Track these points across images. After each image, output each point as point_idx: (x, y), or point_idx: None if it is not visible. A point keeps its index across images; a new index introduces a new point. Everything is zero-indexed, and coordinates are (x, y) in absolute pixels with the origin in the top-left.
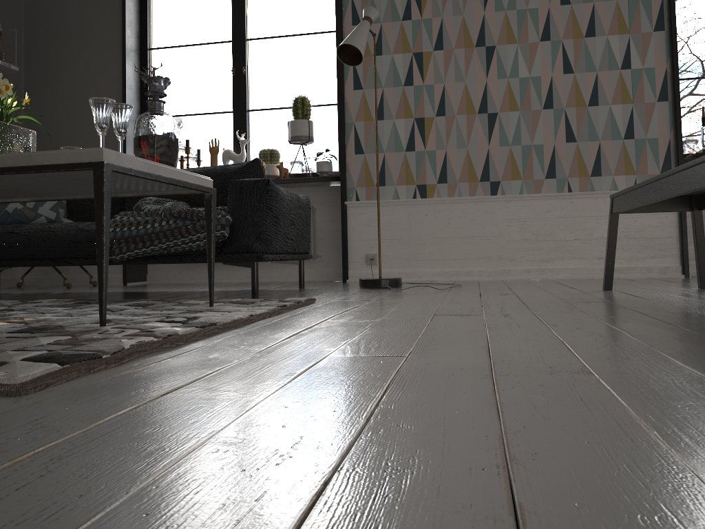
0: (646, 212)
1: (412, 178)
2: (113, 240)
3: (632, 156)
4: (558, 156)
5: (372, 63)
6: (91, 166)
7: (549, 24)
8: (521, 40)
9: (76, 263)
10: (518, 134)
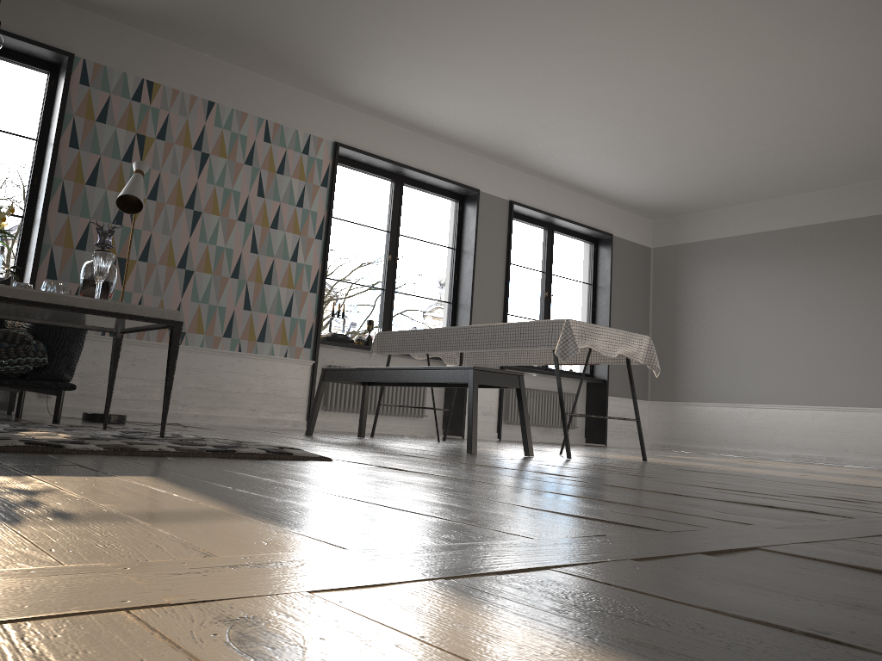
0: (340, 382)
1: None
2: None
3: (287, 330)
4: (236, 319)
5: (84, 191)
6: (173, 323)
7: (247, 208)
8: (223, 214)
9: None
10: (207, 294)
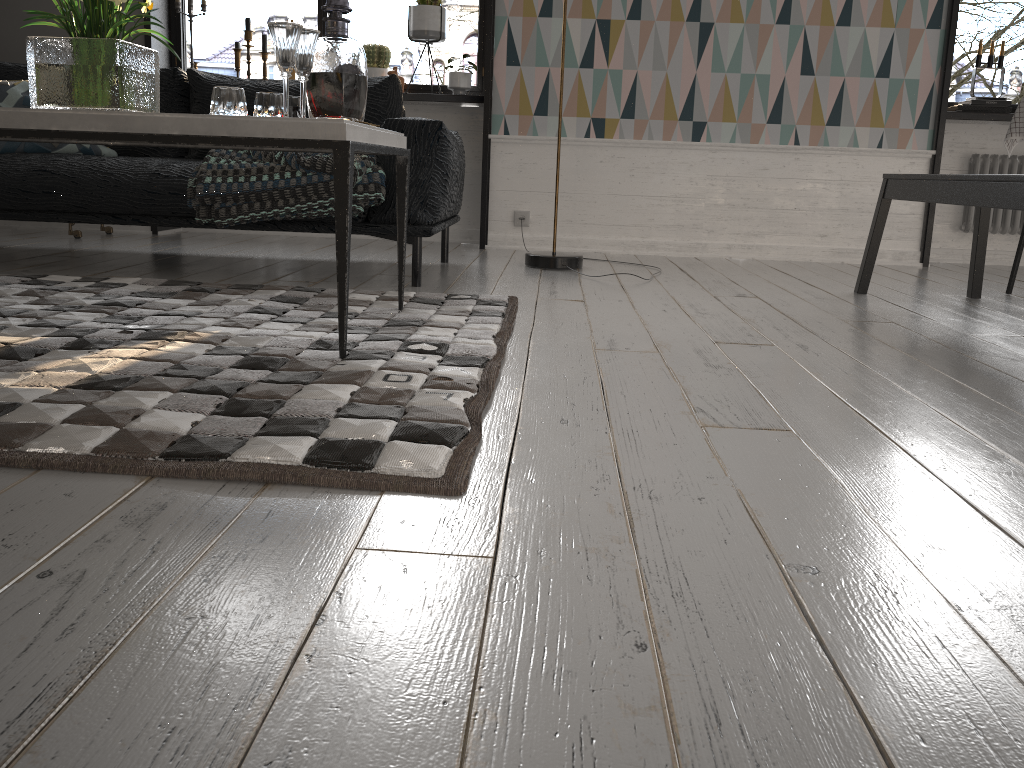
0: None
1: (586, 107)
2: (216, 196)
3: (883, 102)
4: (788, 93)
5: None
6: (330, 146)
7: None
8: None
9: (151, 223)
10: (738, 57)
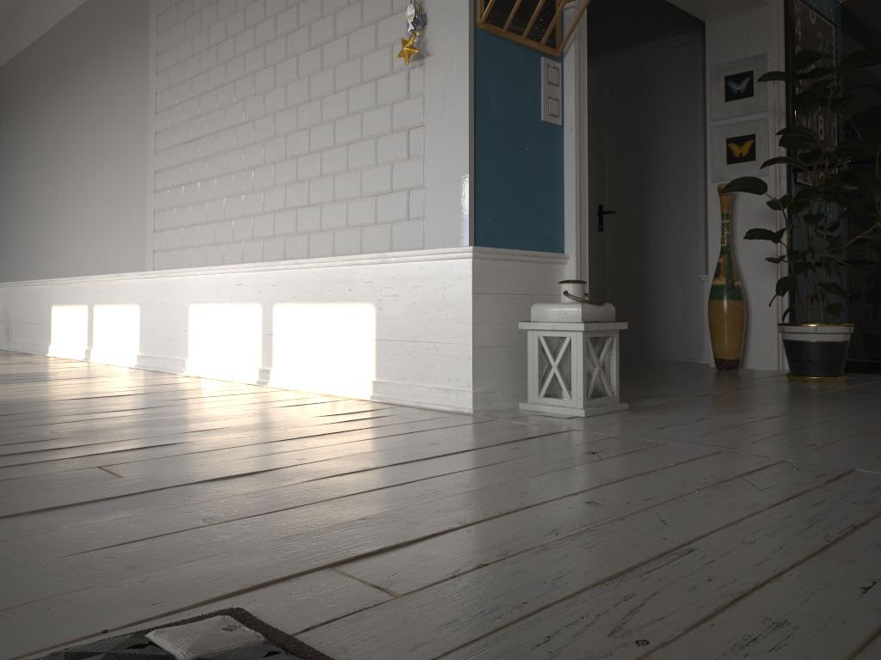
0: None
1: None
2: None
3: None
4: None
5: None
6: None
7: None
8: None
9: None
10: None
